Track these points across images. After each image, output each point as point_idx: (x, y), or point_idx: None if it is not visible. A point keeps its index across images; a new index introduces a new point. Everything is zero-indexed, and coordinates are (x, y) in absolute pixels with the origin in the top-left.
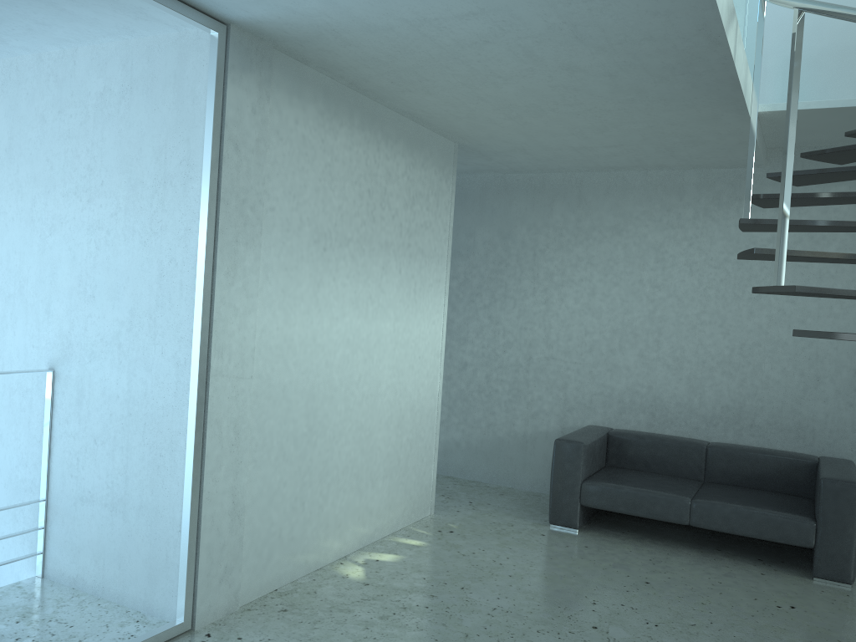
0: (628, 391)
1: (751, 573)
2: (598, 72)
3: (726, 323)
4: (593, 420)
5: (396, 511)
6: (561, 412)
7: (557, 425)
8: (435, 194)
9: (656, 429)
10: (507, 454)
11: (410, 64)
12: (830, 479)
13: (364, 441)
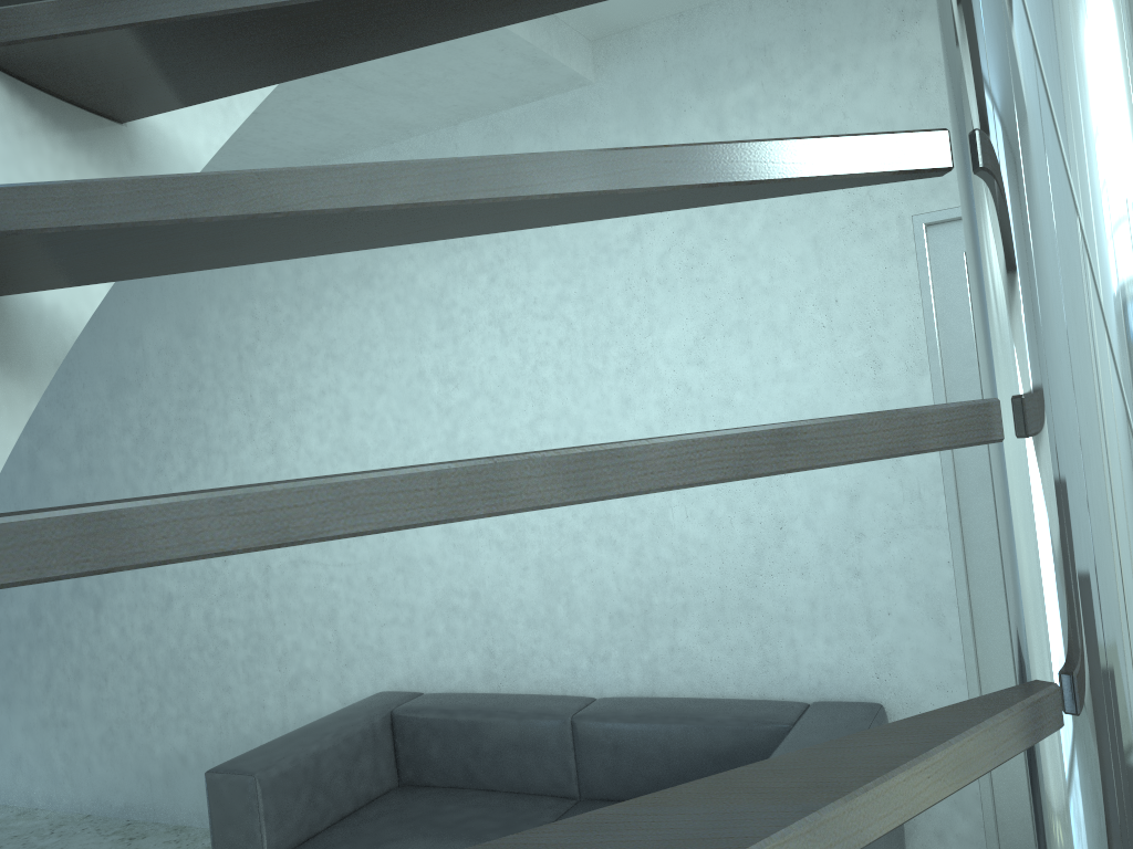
0: (439, 609)
1: None
2: None
3: (586, 434)
4: (391, 680)
5: None
6: (336, 670)
7: (334, 699)
8: None
9: (502, 682)
10: None
11: None
12: None
13: None
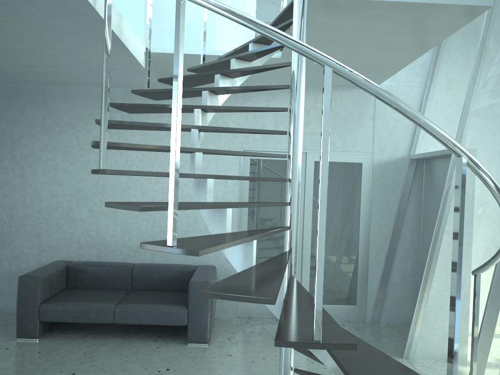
0: (83, 235)
1: (150, 348)
2: None
3: (143, 187)
4: (60, 257)
5: None
6: (37, 253)
7: (34, 263)
8: None
9: (102, 258)
10: None
11: None
12: (195, 282)
13: None
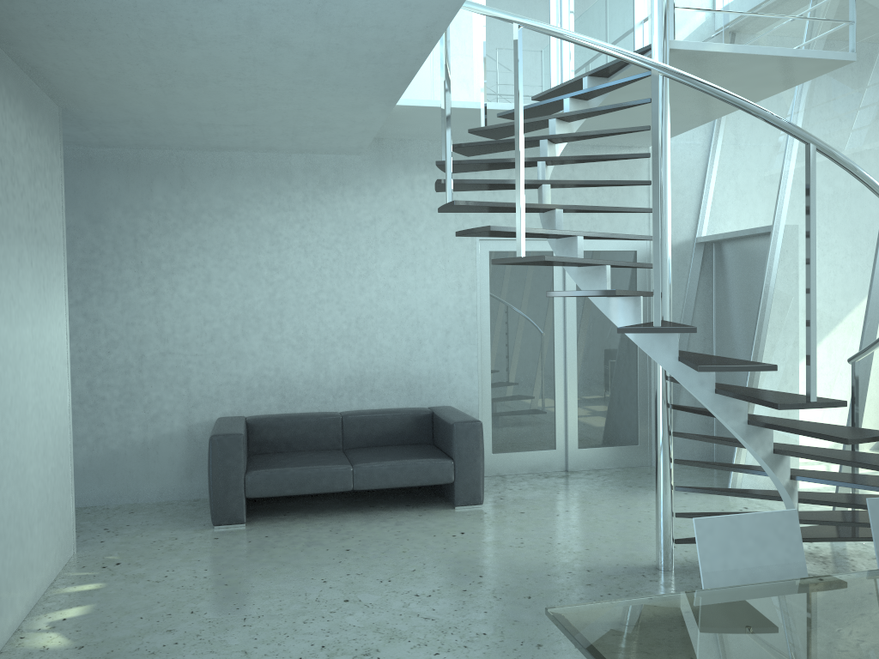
0: (256, 376)
1: (412, 517)
2: (303, 50)
3: (342, 300)
4: (222, 412)
5: (50, 558)
6: (186, 409)
7: (182, 424)
8: (50, 168)
9: (288, 409)
10: (126, 467)
11: (98, 9)
12: (460, 422)
13: (21, 480)
